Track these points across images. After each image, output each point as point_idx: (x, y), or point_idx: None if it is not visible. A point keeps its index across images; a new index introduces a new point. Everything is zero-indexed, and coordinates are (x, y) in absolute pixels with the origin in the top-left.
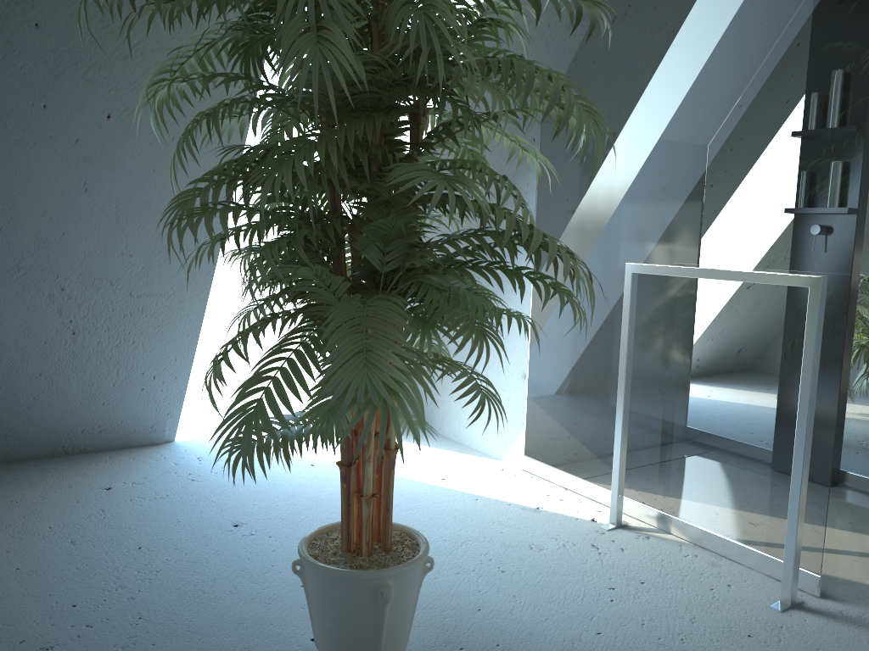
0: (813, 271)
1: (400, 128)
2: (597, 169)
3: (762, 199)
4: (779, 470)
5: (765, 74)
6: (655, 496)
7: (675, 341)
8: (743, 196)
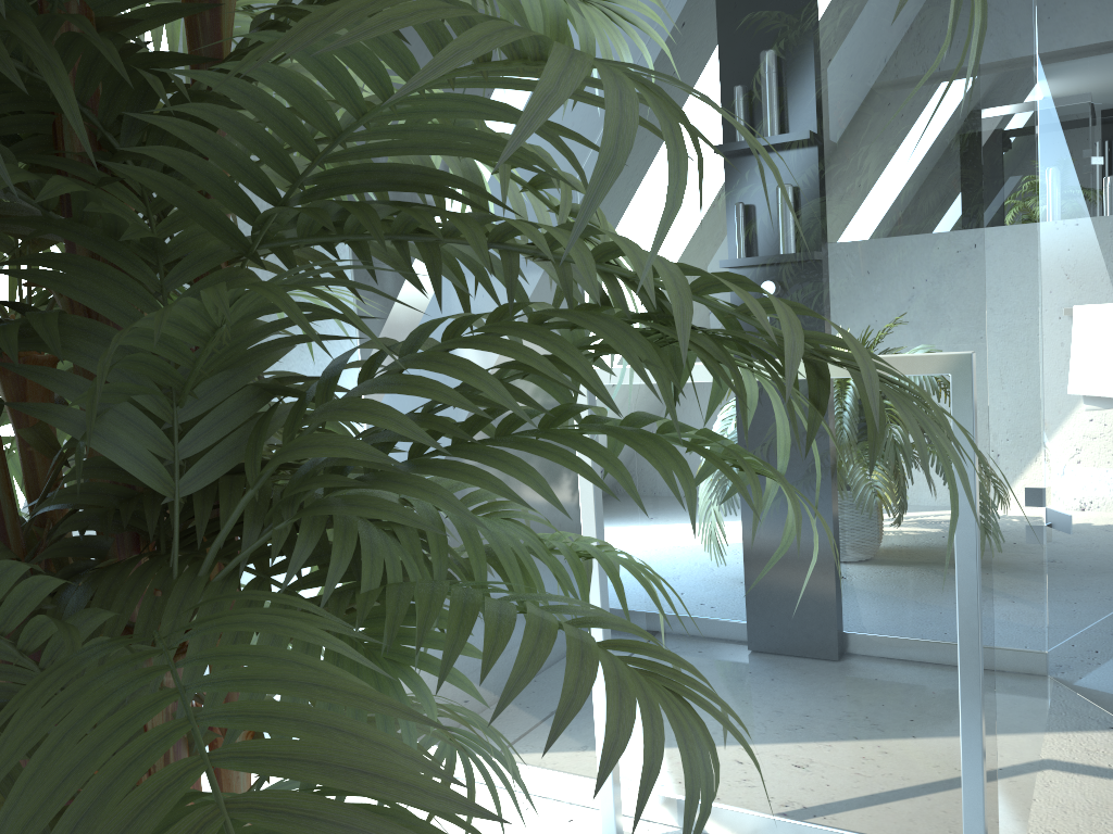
0: (916, 346)
1: (155, 6)
2: (960, 63)
3: (803, 231)
4: (899, 695)
5: (780, 12)
6: (668, 772)
7: (670, 496)
8: (767, 229)
